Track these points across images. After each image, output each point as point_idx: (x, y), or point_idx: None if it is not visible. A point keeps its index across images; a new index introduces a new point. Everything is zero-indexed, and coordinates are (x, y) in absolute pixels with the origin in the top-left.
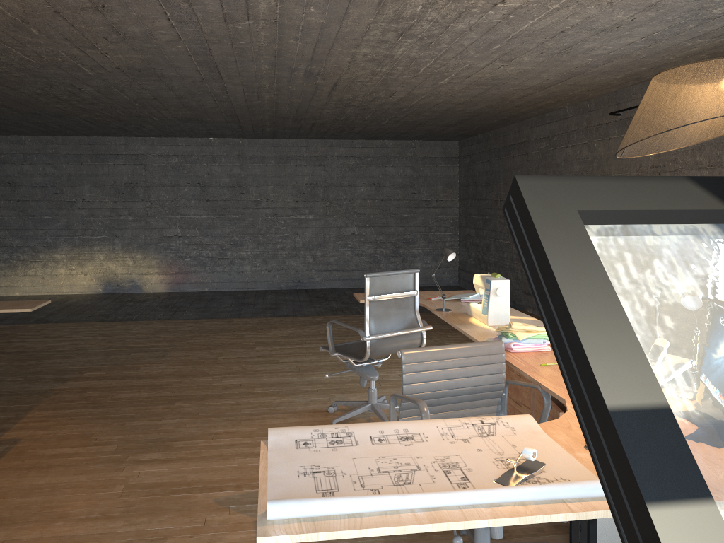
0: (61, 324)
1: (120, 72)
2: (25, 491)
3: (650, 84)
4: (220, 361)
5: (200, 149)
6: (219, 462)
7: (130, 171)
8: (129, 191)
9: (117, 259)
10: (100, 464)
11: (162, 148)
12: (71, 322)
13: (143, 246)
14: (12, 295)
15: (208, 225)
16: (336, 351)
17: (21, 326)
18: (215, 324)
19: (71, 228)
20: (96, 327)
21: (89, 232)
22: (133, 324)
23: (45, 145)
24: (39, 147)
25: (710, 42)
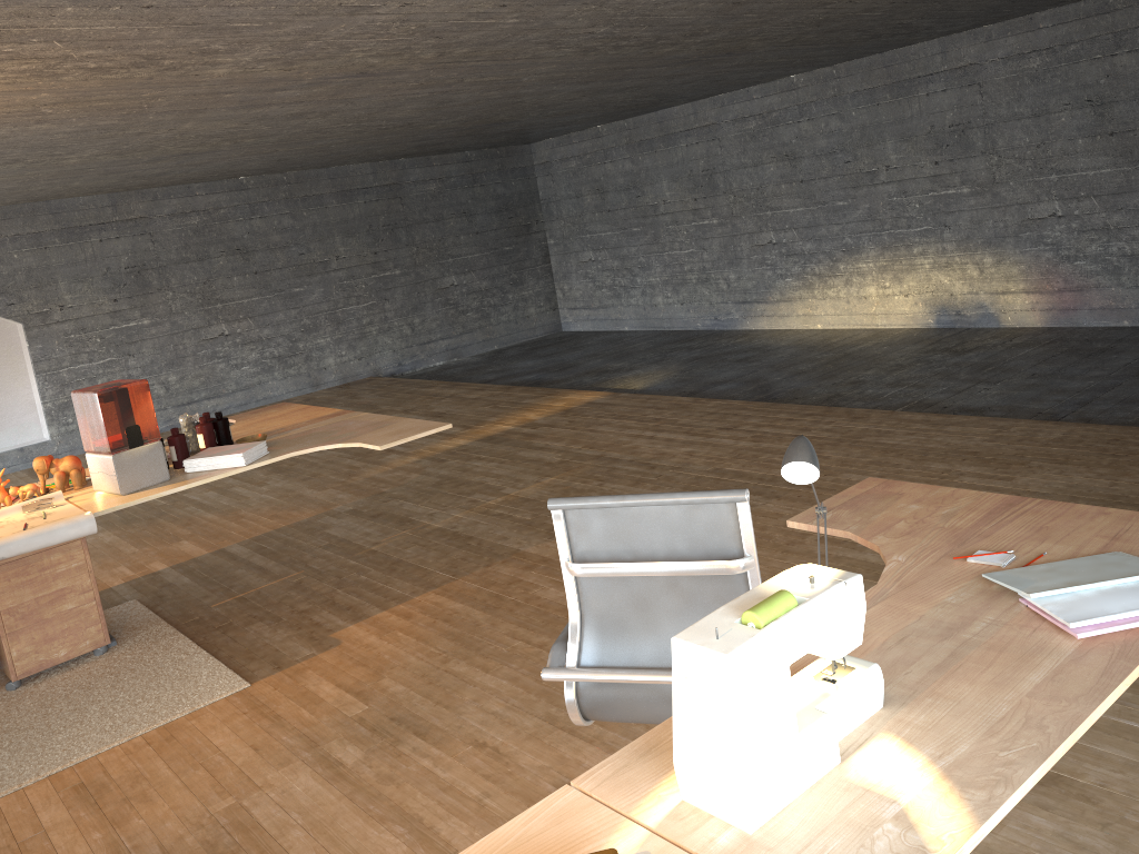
0: (746, 405)
1: (532, 7)
2: (187, 749)
3: None
4: (798, 546)
5: (1084, 26)
6: (363, 824)
7: (954, 102)
8: (958, 139)
9: (950, 267)
10: (296, 738)
11: (1007, 42)
12: (792, 395)
13: (992, 241)
14: (812, 328)
15: (1118, 187)
16: None
17: (700, 403)
18: (964, 433)
19: (876, 218)
20: (775, 418)
21: (902, 222)
22: (836, 415)
23: (823, 84)
24: (816, 89)
25: None
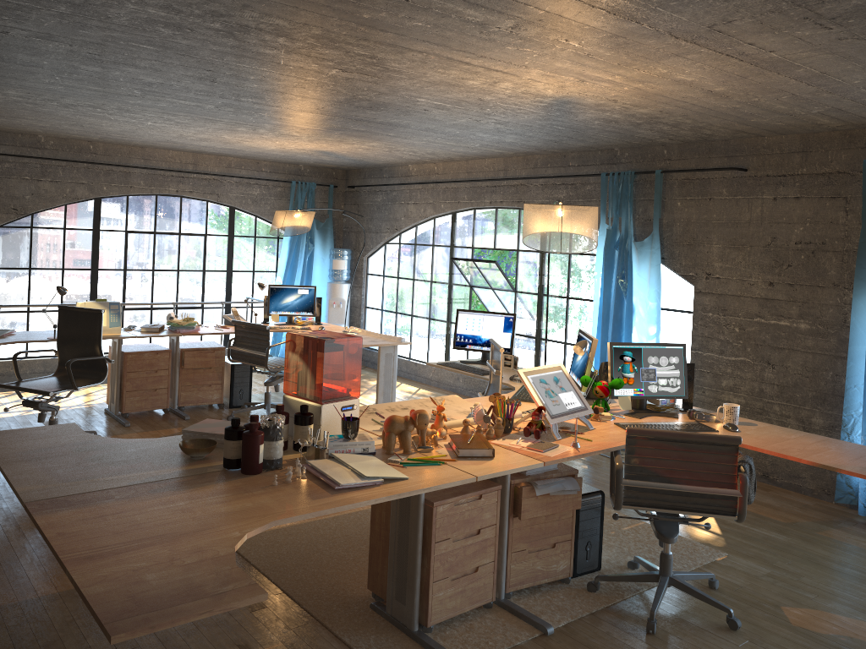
0: None
1: None
2: None
3: (299, 214)
4: None
5: None
6: None
7: None
8: None
9: None
10: None
11: None
12: None
13: None
14: None
15: None
16: (67, 388)
17: None
18: None
19: None
20: None
21: None
22: None
23: None
24: None
25: (32, 130)
